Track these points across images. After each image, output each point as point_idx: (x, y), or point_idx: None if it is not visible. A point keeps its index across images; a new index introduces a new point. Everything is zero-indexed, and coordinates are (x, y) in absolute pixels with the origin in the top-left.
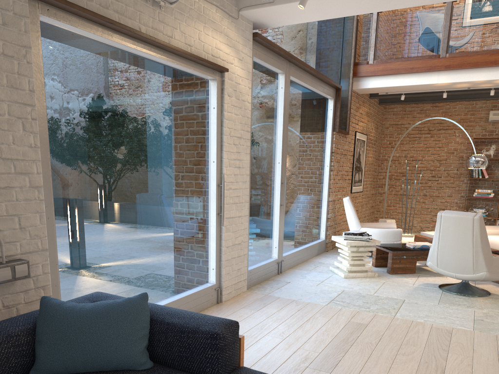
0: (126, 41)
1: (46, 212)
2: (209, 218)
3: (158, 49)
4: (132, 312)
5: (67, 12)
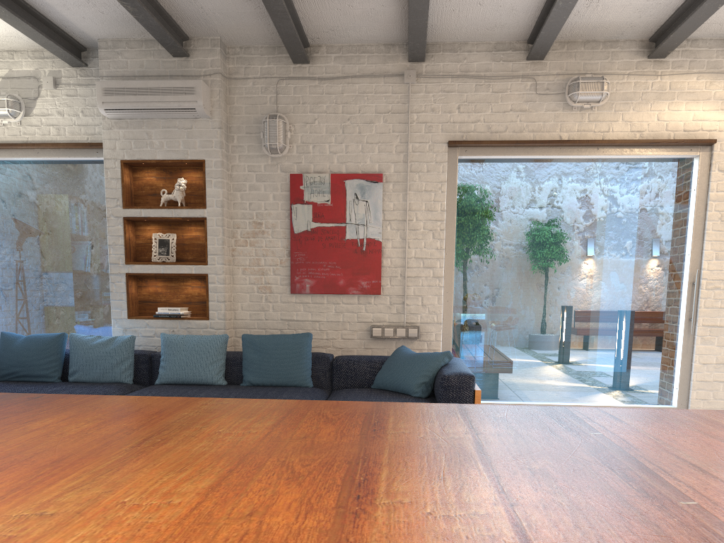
0: (545, 151)
1: (446, 296)
2: (676, 324)
3: (589, 147)
4: (427, 359)
5: (483, 147)
